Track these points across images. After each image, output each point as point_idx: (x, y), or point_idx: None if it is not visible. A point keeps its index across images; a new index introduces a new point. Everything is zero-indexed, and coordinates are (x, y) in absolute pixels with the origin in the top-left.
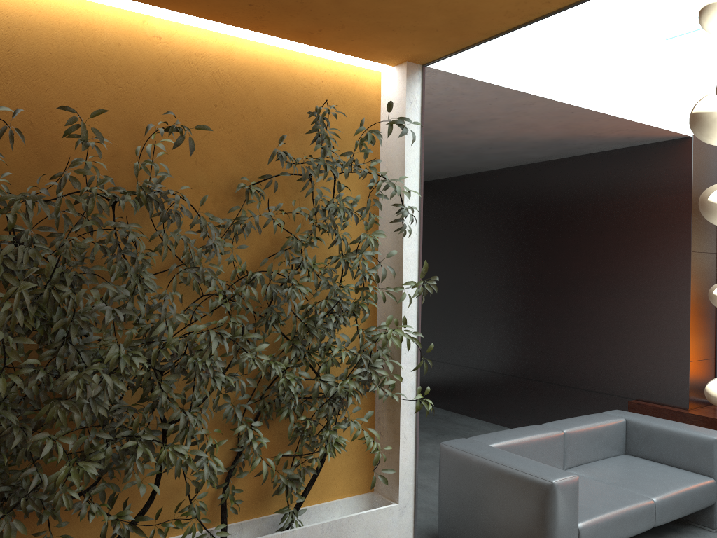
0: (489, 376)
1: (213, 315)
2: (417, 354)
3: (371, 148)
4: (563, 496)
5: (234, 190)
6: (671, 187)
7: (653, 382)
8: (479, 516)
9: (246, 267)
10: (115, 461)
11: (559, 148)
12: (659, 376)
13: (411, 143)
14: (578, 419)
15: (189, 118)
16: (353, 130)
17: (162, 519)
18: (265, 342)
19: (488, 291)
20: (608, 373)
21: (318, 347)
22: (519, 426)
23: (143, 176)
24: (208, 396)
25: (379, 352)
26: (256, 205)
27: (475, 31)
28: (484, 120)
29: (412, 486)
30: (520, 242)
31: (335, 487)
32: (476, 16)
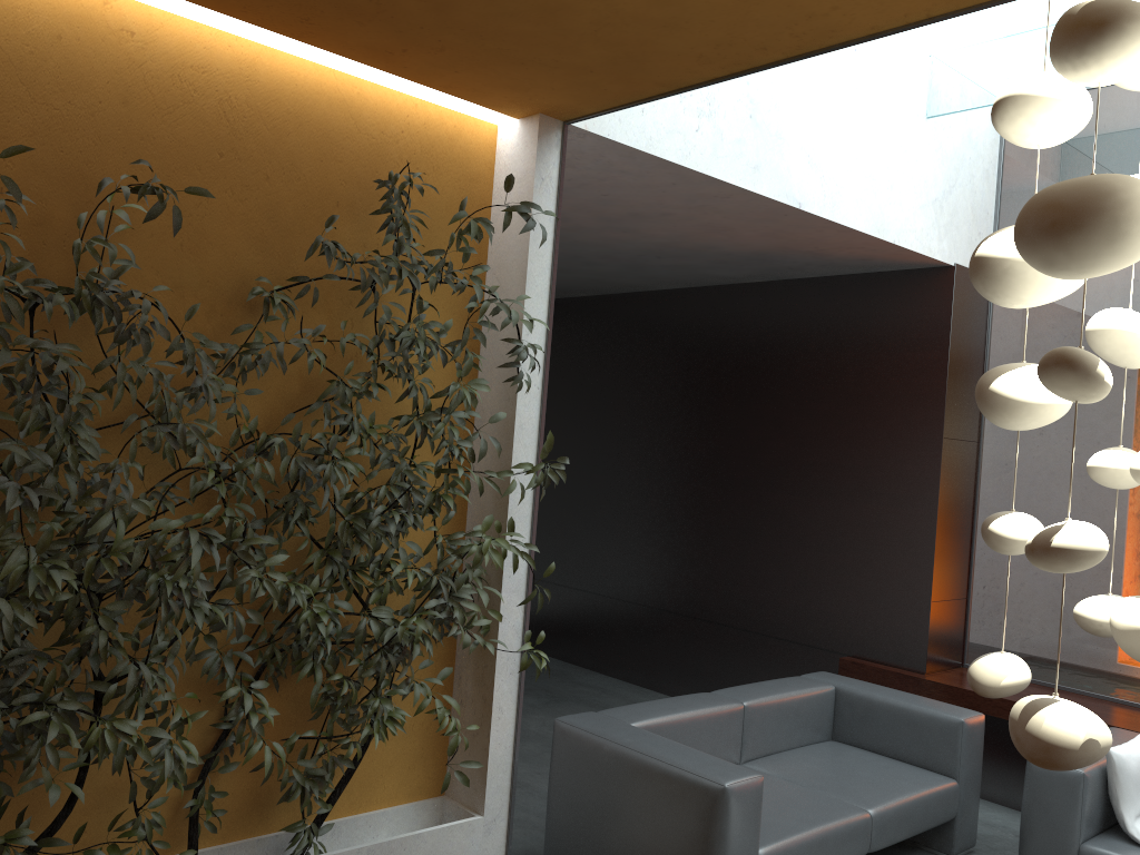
0: (633, 611)
1: (195, 502)
2: (528, 578)
3: (474, 246)
4: (739, 807)
5: (245, 298)
6: (921, 339)
7: (877, 631)
8: (609, 836)
9: (257, 425)
10: (8, 745)
11: (761, 266)
12: (887, 622)
13: (539, 244)
14: (765, 685)
15: (175, 171)
16: (447, 214)
17: (84, 841)
18: (282, 551)
19: (640, 477)
20: (813, 614)
21: (370, 561)
22: (676, 690)
23: (88, 263)
24: (179, 639)
25: (469, 573)
26: (280, 324)
27: (651, 80)
28: (652, 214)
29: (506, 788)
30: (694, 405)
31: (383, 788)
32: (654, 57)
